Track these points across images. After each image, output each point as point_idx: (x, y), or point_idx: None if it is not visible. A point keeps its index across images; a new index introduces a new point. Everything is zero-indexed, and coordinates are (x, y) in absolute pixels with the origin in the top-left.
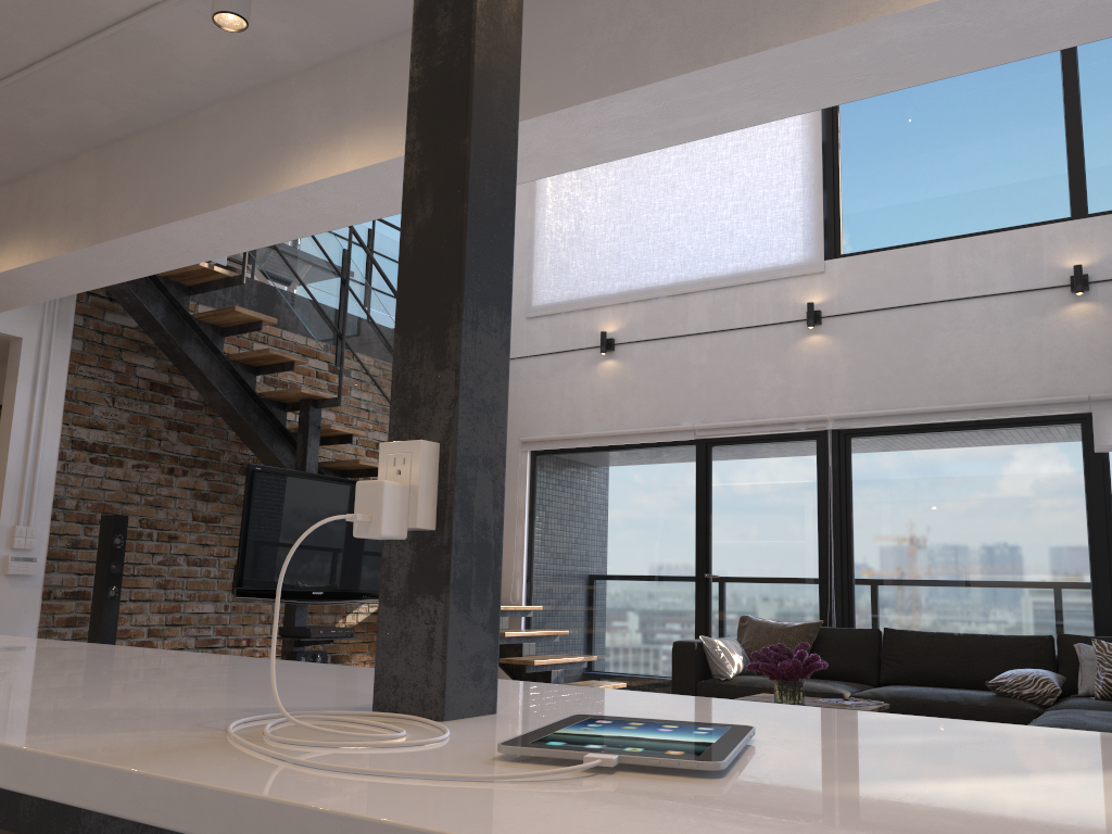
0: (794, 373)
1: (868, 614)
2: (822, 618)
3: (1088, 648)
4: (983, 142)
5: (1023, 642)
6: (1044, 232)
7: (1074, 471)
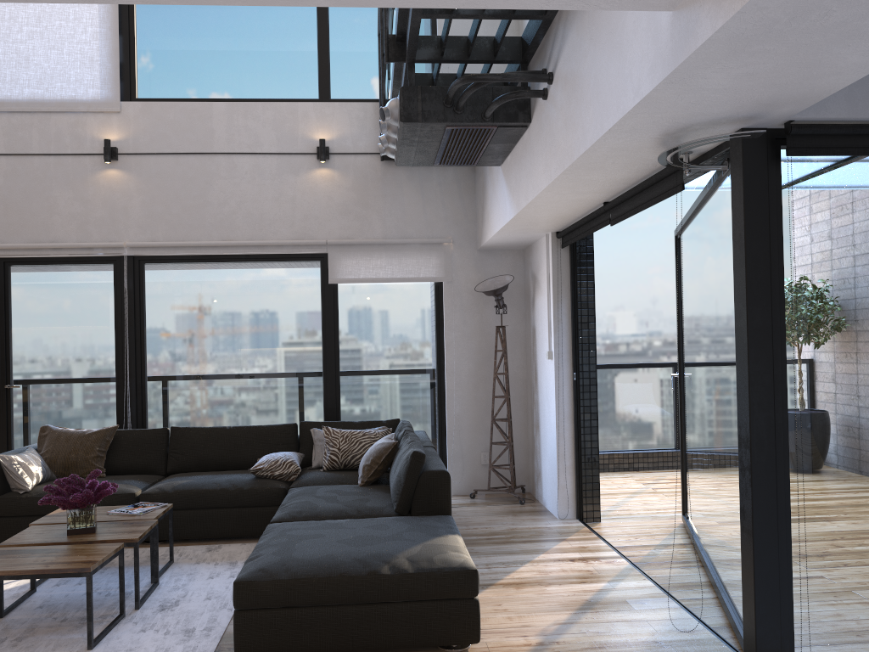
0: (92, 202)
1: (159, 411)
2: (119, 418)
3: (320, 432)
4: (257, 22)
5: (276, 430)
6: (300, 108)
7: (315, 297)
